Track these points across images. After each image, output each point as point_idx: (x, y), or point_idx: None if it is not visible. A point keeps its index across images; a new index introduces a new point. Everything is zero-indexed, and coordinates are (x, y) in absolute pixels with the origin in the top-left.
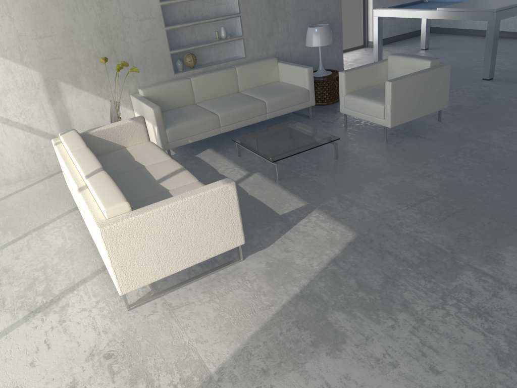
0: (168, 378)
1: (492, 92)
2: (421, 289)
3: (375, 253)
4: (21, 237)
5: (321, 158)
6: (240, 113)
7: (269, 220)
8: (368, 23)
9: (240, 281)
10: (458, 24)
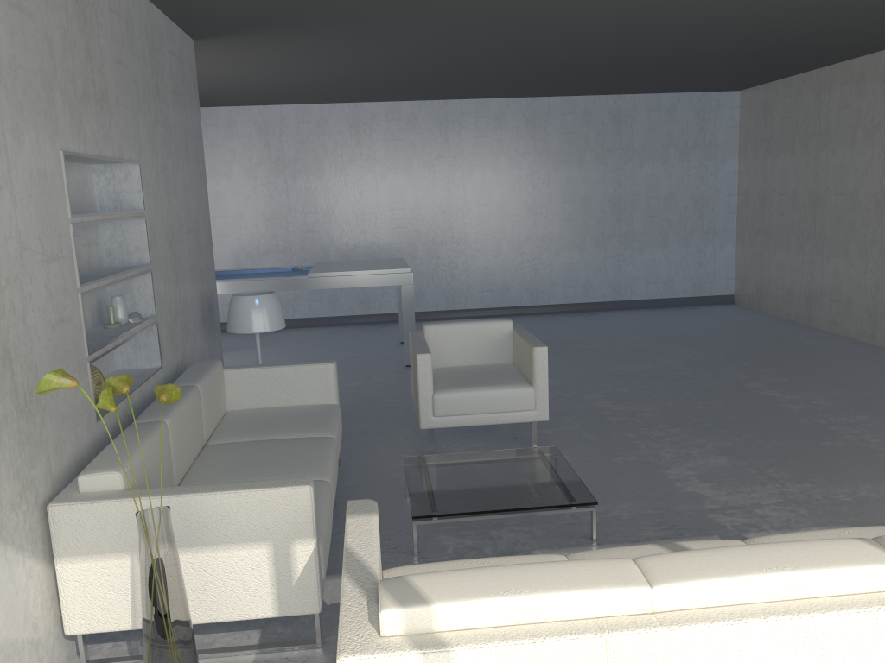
0: None
1: None
2: None
3: None
4: None
5: None
6: (335, 468)
7: None
8: None
9: None
10: None
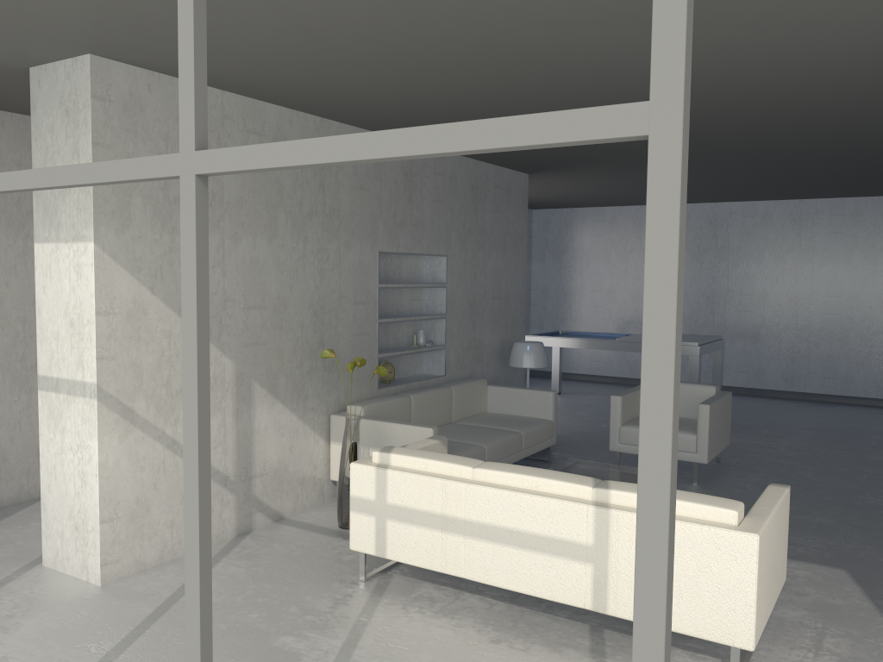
0: None
1: None
2: None
3: None
4: (354, 636)
5: None
6: (503, 446)
7: None
8: None
9: (810, 630)
10: (569, 367)
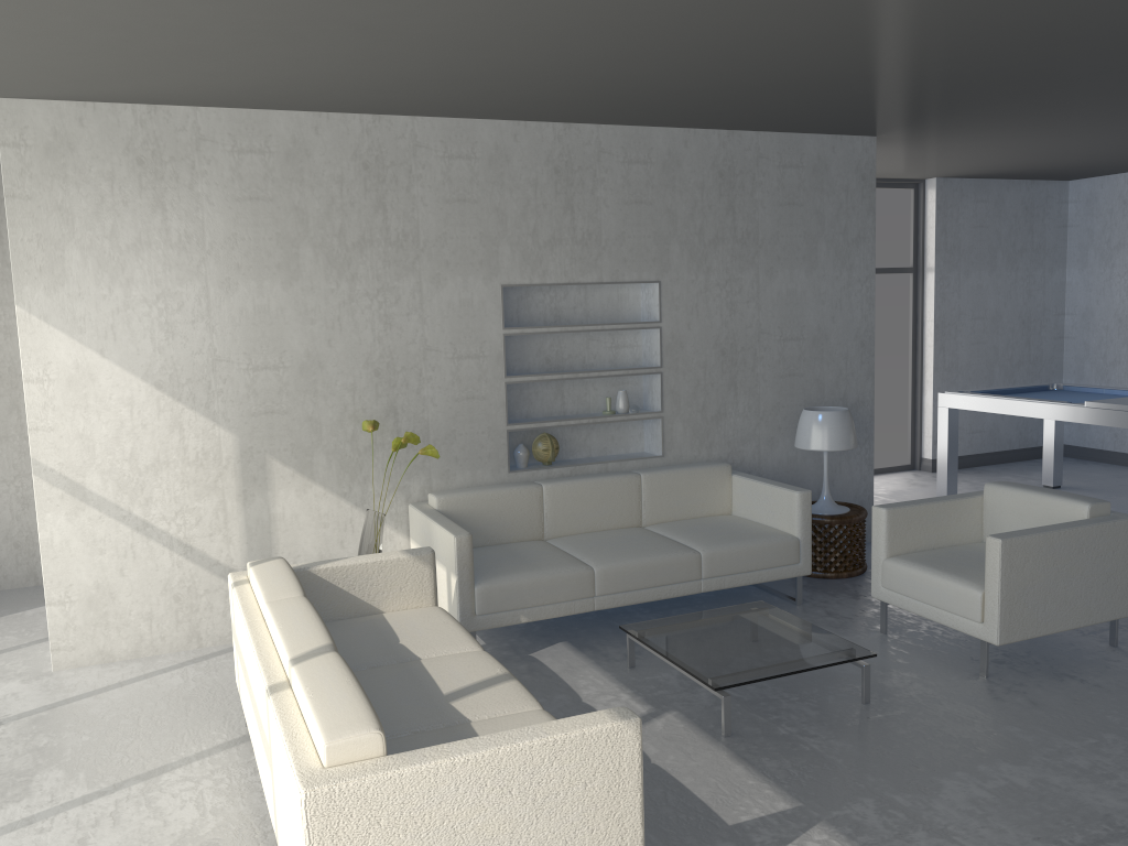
0: None
1: None
2: None
3: None
4: (106, 791)
5: (829, 698)
6: (643, 570)
7: (703, 835)
8: (923, 422)
9: None
10: (1124, 444)
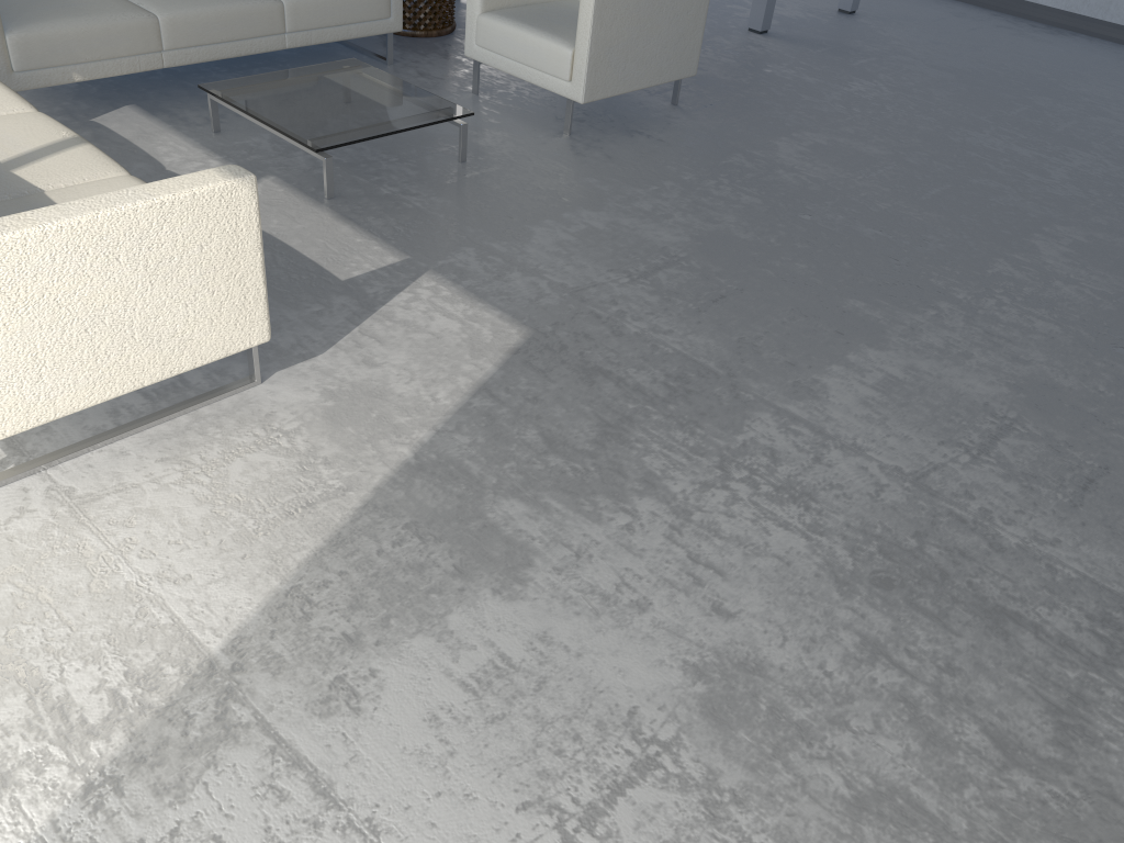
0: (91, 674)
1: (770, 59)
2: (678, 449)
3: (574, 374)
4: None
5: (428, 158)
6: (218, 21)
7: (318, 292)
8: None
9: (259, 432)
10: None
